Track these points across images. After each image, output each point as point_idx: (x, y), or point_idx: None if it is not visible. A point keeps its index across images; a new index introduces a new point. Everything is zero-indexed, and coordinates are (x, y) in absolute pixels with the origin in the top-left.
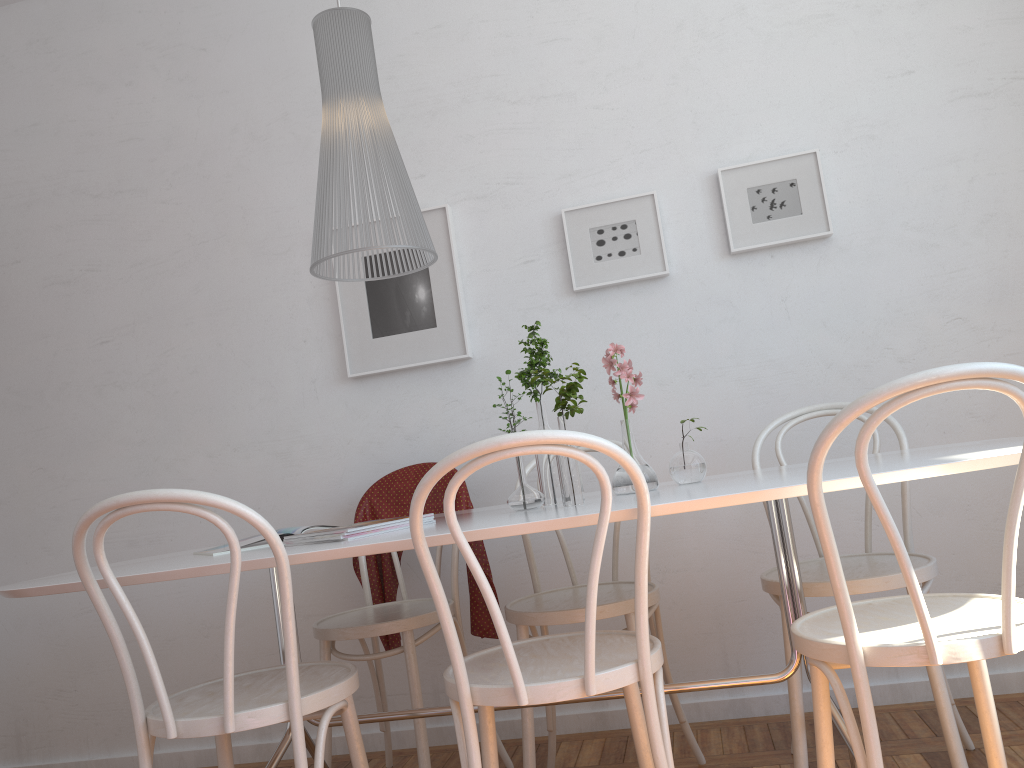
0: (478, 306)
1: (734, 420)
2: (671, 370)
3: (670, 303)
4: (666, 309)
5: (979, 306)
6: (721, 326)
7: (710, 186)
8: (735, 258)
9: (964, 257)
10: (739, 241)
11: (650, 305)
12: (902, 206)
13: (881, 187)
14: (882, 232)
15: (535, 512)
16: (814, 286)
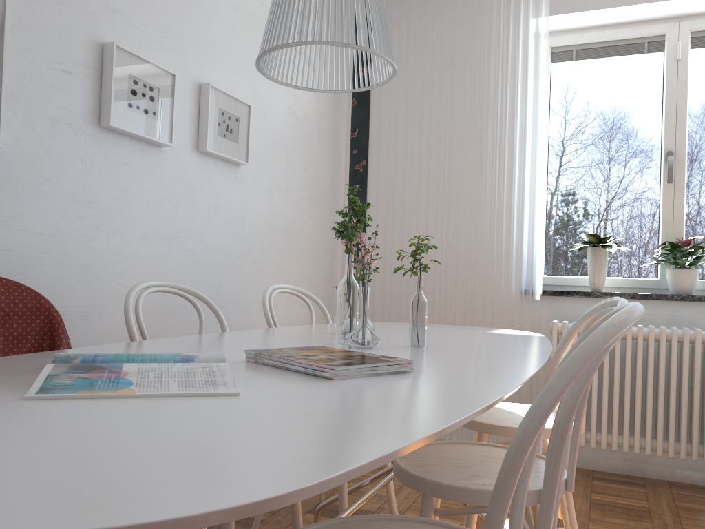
0: (7, 91)
1: (180, 281)
2: (152, 228)
3: (160, 171)
4: (157, 174)
5: (280, 238)
6: (184, 203)
7: (196, 91)
8: (199, 155)
9: (280, 207)
10: (211, 144)
11: (148, 166)
12: (266, 163)
13: (261, 146)
14: (258, 175)
15: (426, 351)
16: (229, 195)
